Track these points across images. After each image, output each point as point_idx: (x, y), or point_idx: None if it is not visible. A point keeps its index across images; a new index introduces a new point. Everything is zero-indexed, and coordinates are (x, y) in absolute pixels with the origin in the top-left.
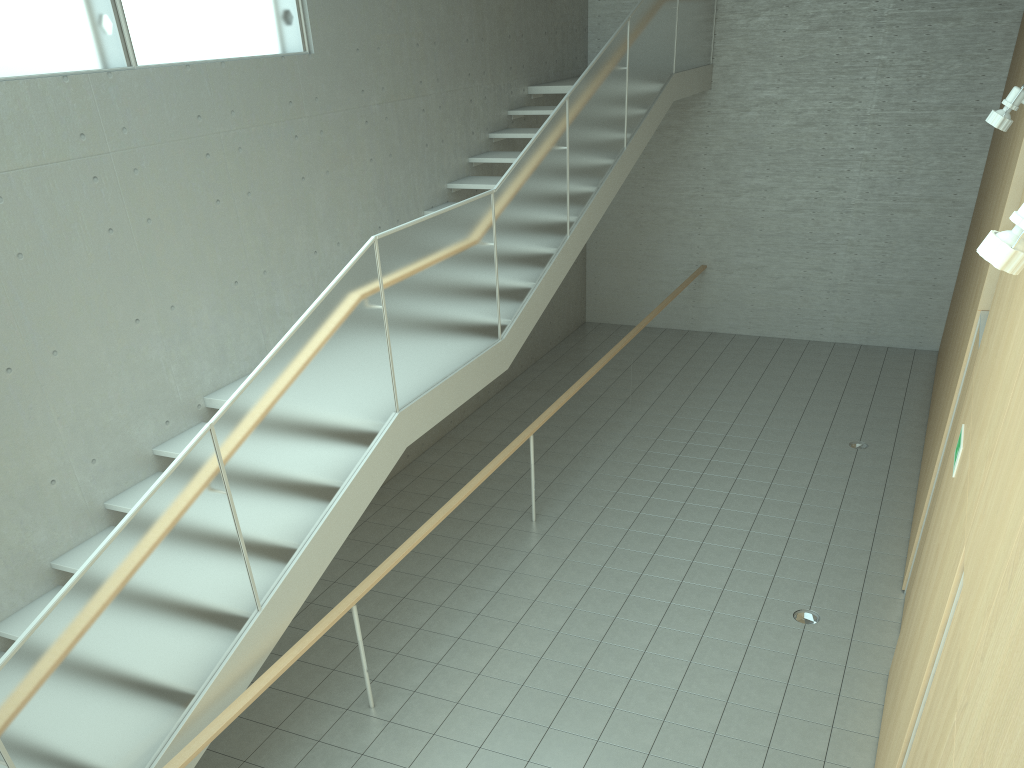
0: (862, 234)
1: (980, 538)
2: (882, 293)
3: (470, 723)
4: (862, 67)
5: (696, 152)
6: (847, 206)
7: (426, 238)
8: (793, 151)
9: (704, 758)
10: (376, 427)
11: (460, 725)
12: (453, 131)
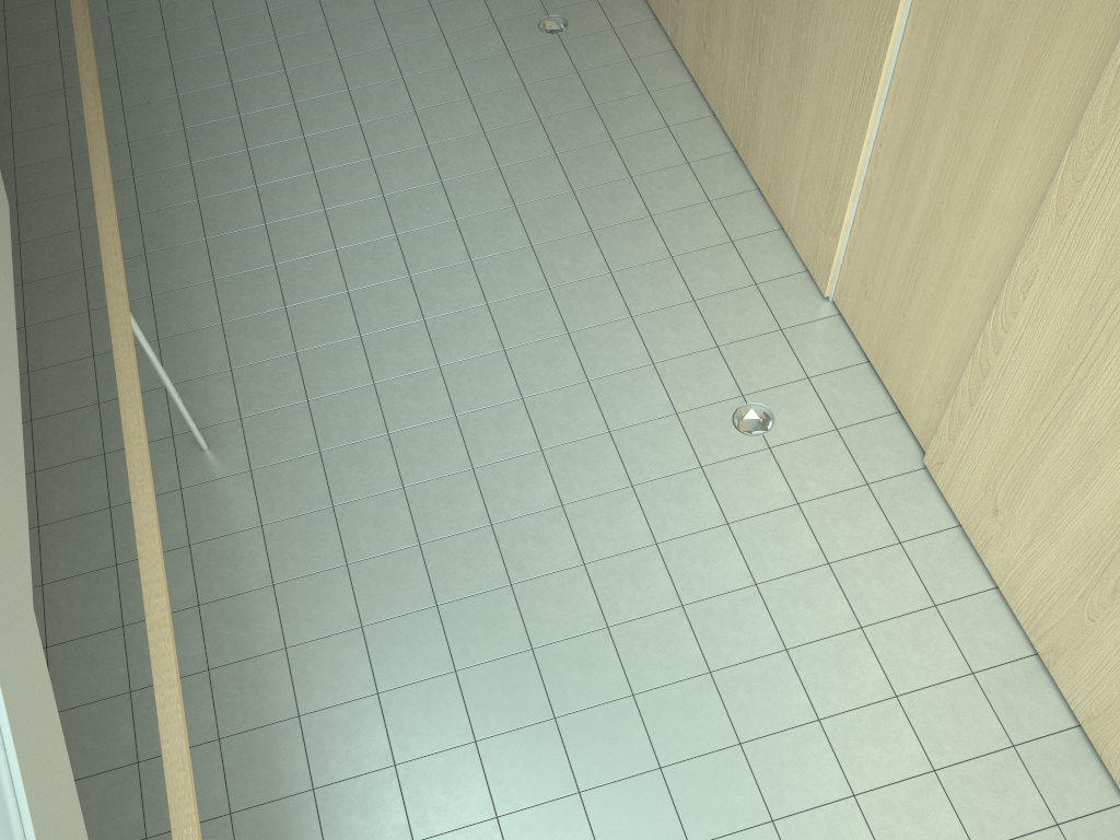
0: None
1: None
2: None
3: None
4: None
5: None
6: None
7: None
8: None
9: (842, 775)
10: None
11: None
12: None
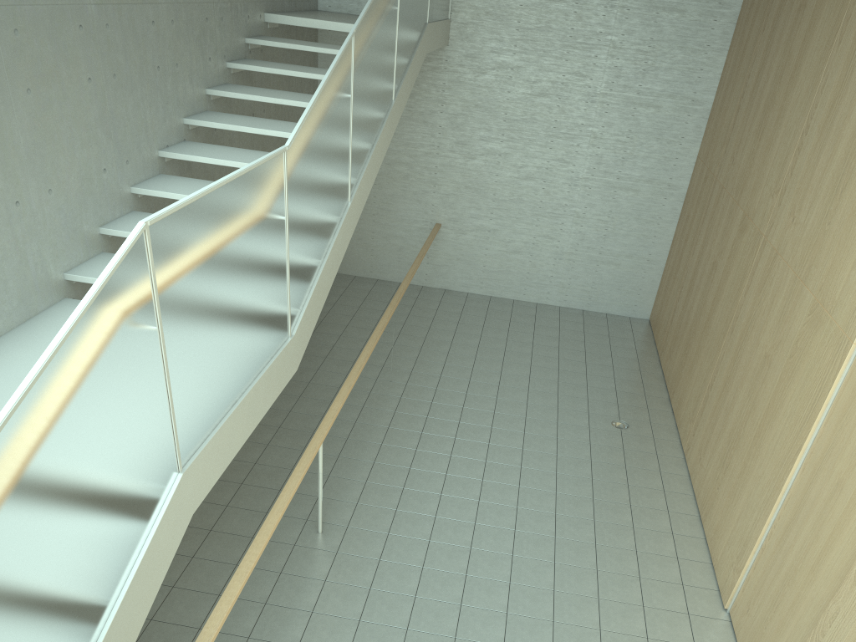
0: (588, 207)
1: None
2: (603, 264)
3: None
4: (595, 45)
5: (432, 109)
6: (575, 179)
7: (213, 218)
8: (527, 120)
9: None
10: (153, 505)
11: None
12: (188, 54)
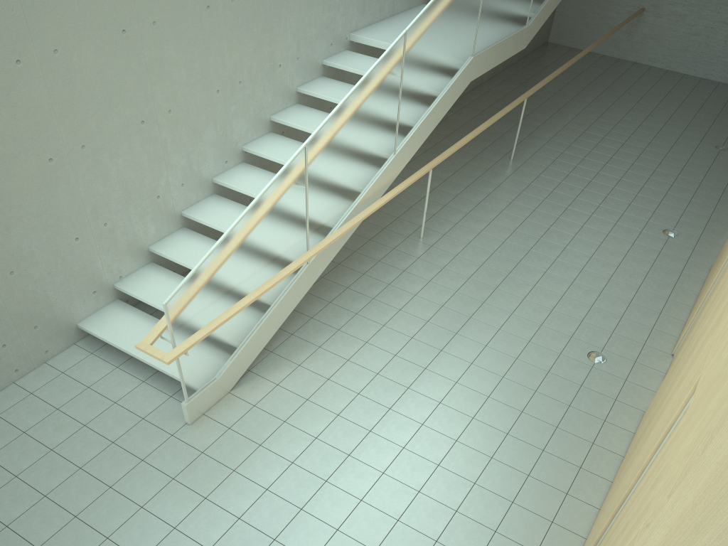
0: None
1: None
2: None
3: (476, 253)
4: None
5: None
6: None
7: None
8: None
9: (603, 287)
10: (462, 62)
11: (470, 253)
12: None
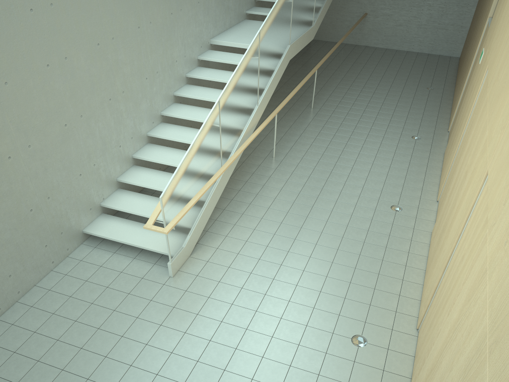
0: (435, 1)
1: (494, 53)
2: (440, 29)
3: (309, 162)
4: None
5: None
6: None
7: None
8: None
9: (388, 171)
10: (285, 48)
11: (306, 162)
12: None
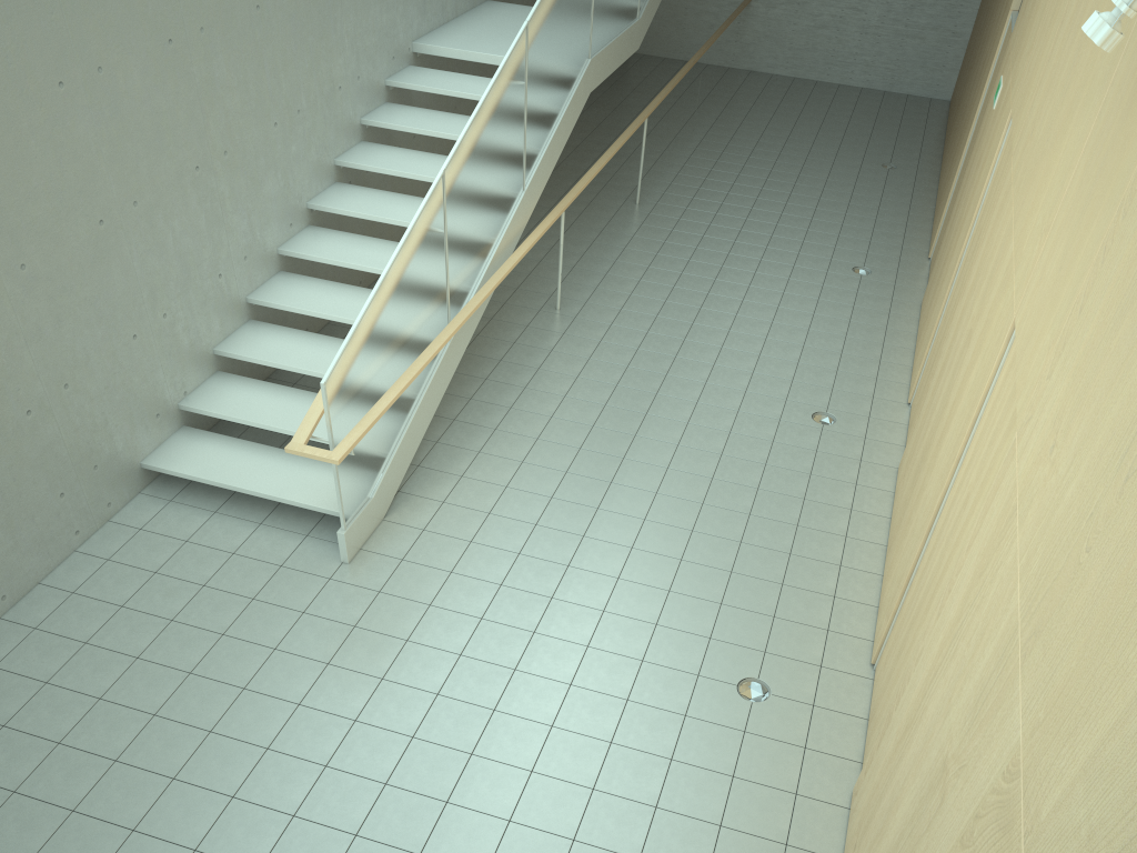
0: None
1: (1025, 85)
2: (908, 38)
3: (635, 320)
4: None
5: None
6: None
7: None
8: None
9: (804, 341)
10: (580, 67)
11: (628, 321)
12: None
